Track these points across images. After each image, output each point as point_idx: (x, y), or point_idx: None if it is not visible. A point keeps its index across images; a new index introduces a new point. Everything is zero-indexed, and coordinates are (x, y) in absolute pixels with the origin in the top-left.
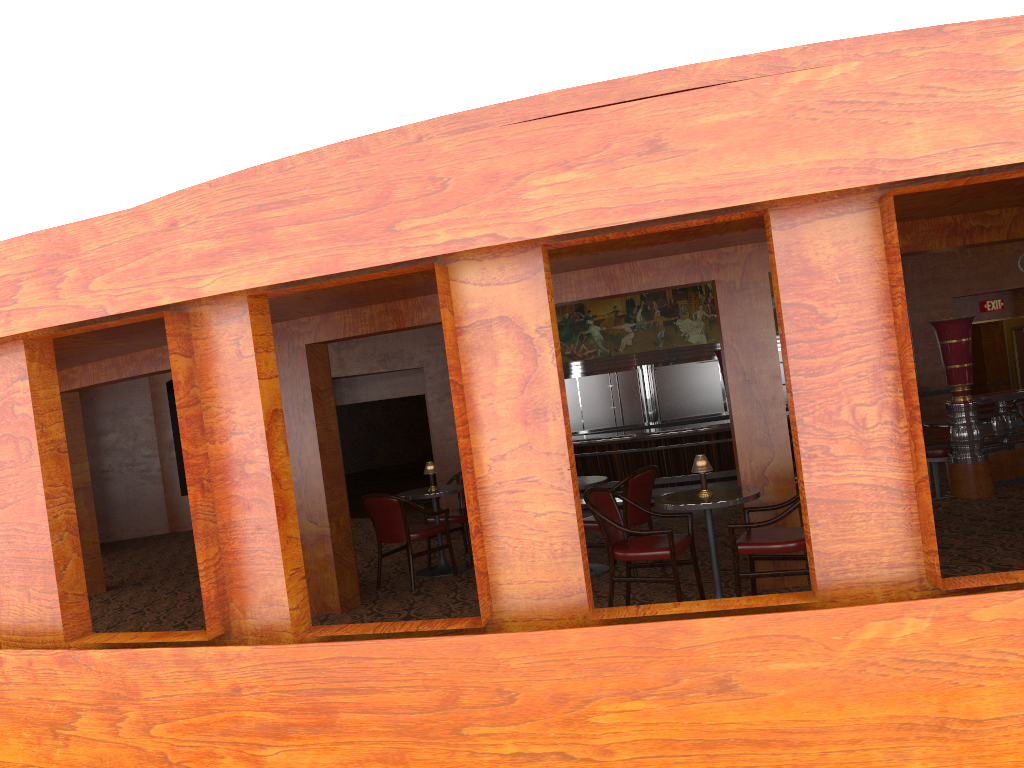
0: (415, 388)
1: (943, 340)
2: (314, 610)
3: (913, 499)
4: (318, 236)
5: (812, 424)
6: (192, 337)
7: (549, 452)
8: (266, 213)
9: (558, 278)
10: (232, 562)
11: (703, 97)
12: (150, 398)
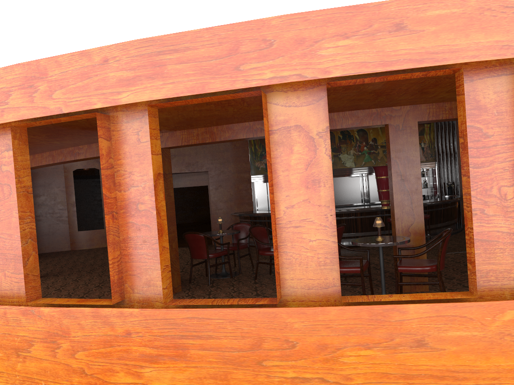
0: (203, 182)
1: None
2: None
3: None
4: (193, 71)
5: (475, 196)
6: (111, 129)
7: (320, 205)
8: (162, 56)
9: None
10: (127, 260)
11: None
12: (64, 179)
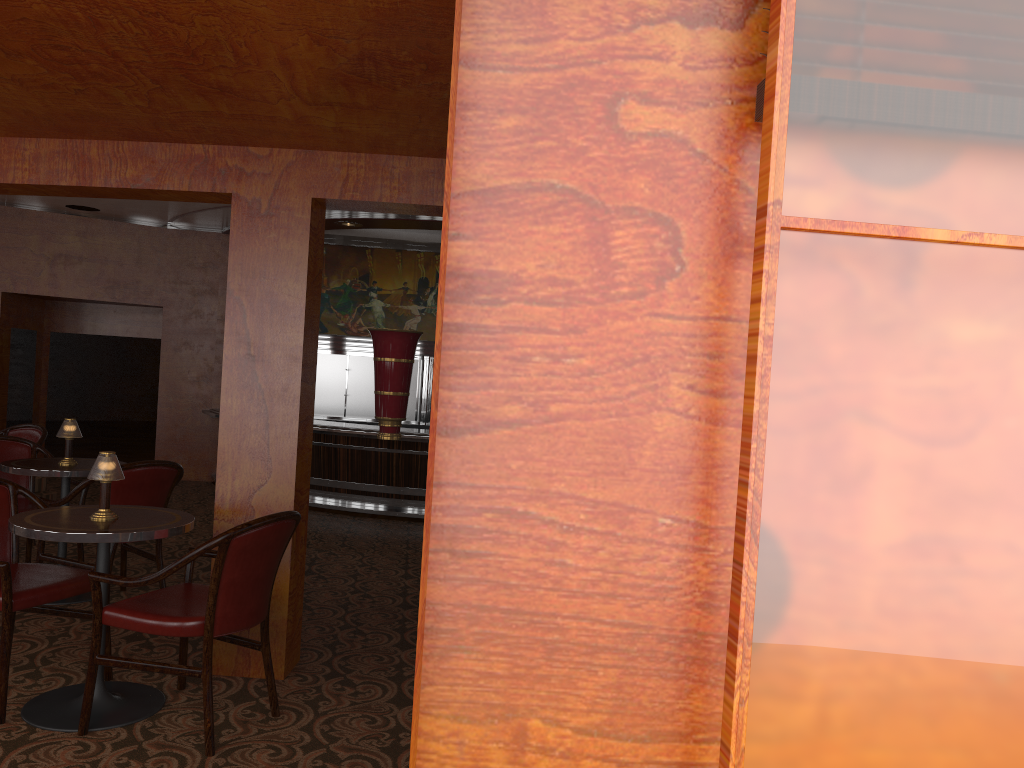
0: (154, 330)
1: None
2: None
3: None
4: None
5: None
6: None
7: None
8: None
9: (8, 145)
10: None
11: None
12: None
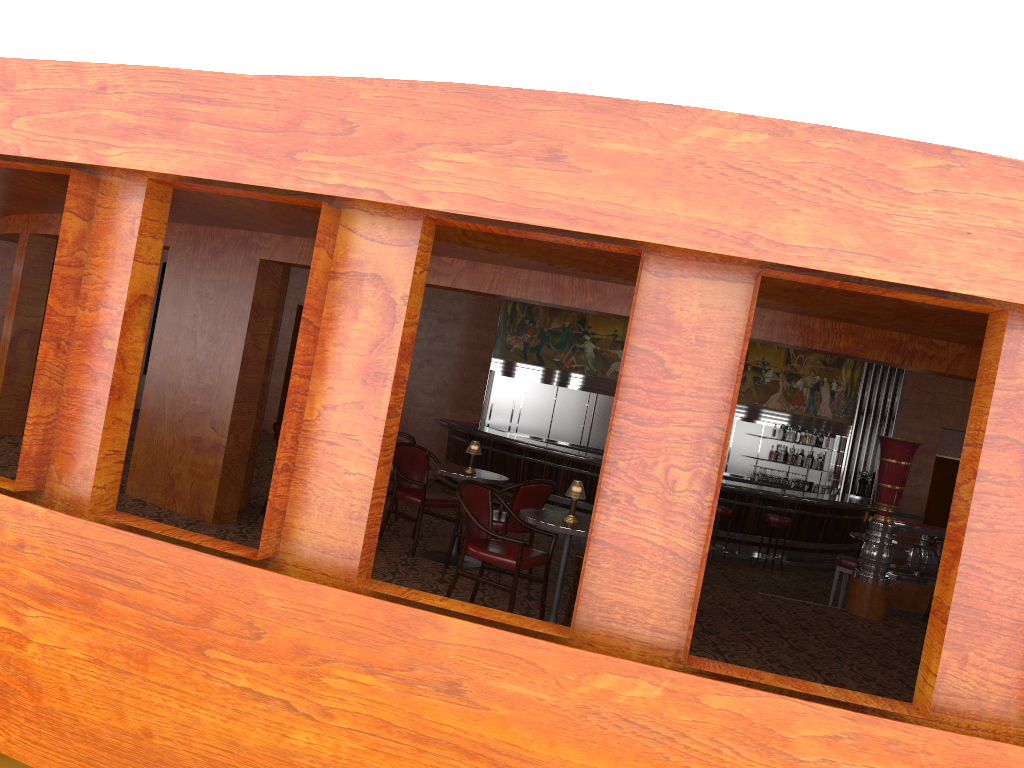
0: None
1: (883, 457)
2: (189, 512)
3: (695, 572)
4: (225, 142)
5: (625, 470)
6: (96, 203)
7: (377, 417)
8: (186, 105)
9: (509, 271)
10: (65, 427)
11: (613, 123)
12: None
